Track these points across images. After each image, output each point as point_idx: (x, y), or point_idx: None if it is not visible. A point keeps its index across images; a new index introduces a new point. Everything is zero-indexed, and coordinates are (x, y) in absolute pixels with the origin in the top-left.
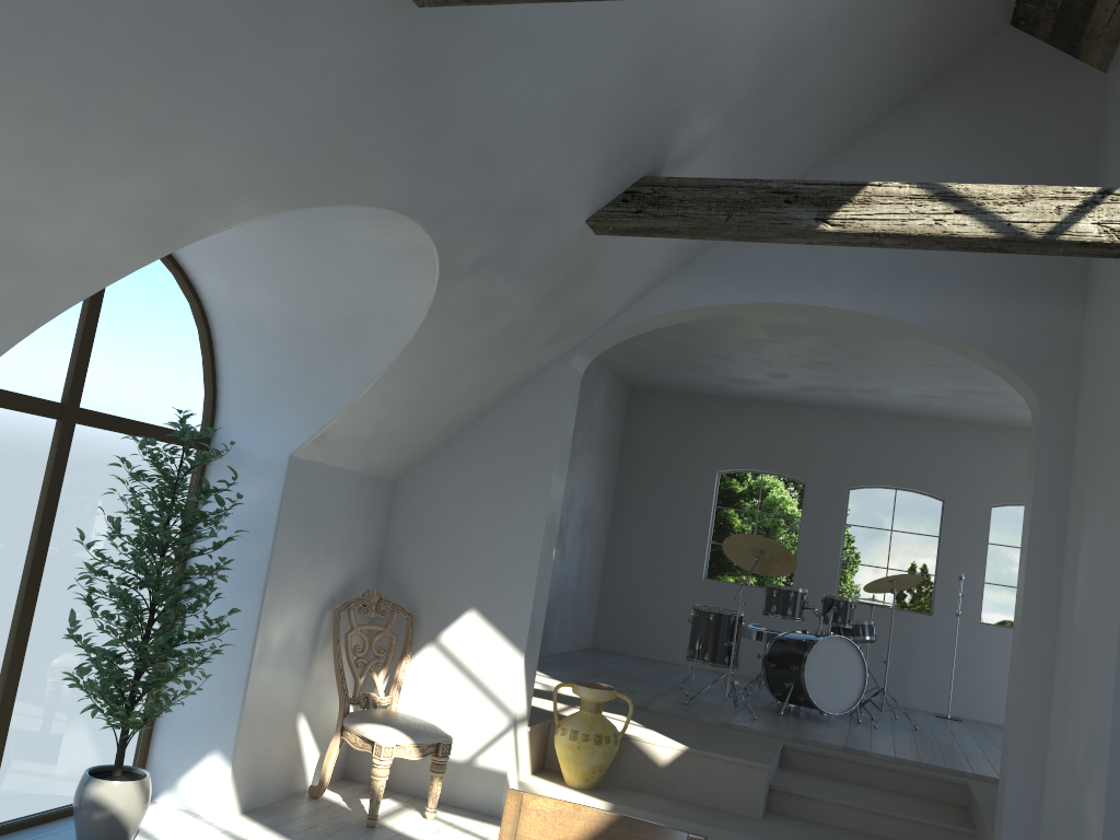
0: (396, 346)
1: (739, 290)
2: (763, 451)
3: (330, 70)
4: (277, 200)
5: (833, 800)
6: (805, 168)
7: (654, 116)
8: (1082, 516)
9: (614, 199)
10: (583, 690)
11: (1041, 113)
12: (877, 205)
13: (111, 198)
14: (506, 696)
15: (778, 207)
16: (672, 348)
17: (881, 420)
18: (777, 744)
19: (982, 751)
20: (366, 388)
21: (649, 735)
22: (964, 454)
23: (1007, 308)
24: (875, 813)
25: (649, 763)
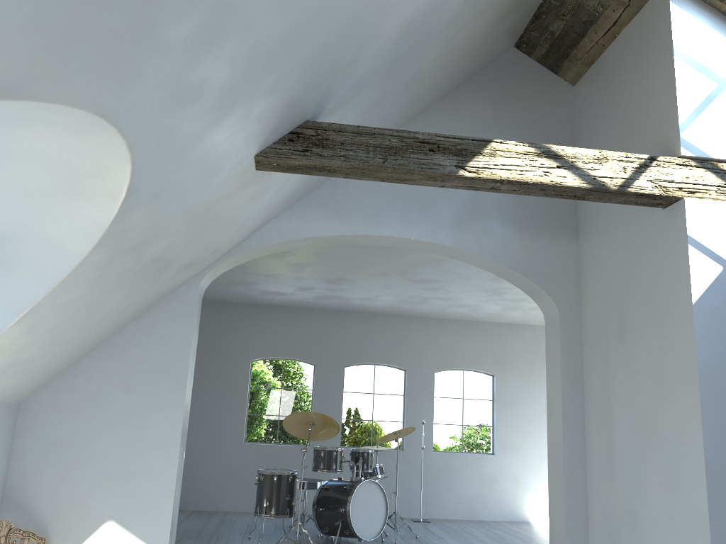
0: (59, 272)
1: (341, 224)
2: (284, 343)
3: None
4: None
5: None
6: None
7: (336, 64)
8: (611, 391)
9: (281, 138)
10: None
11: (539, 108)
12: (501, 157)
13: None
14: None
15: (425, 154)
16: (233, 269)
17: (363, 318)
18: None
19: None
20: (18, 317)
21: None
22: (416, 338)
23: (532, 242)
24: None
25: None
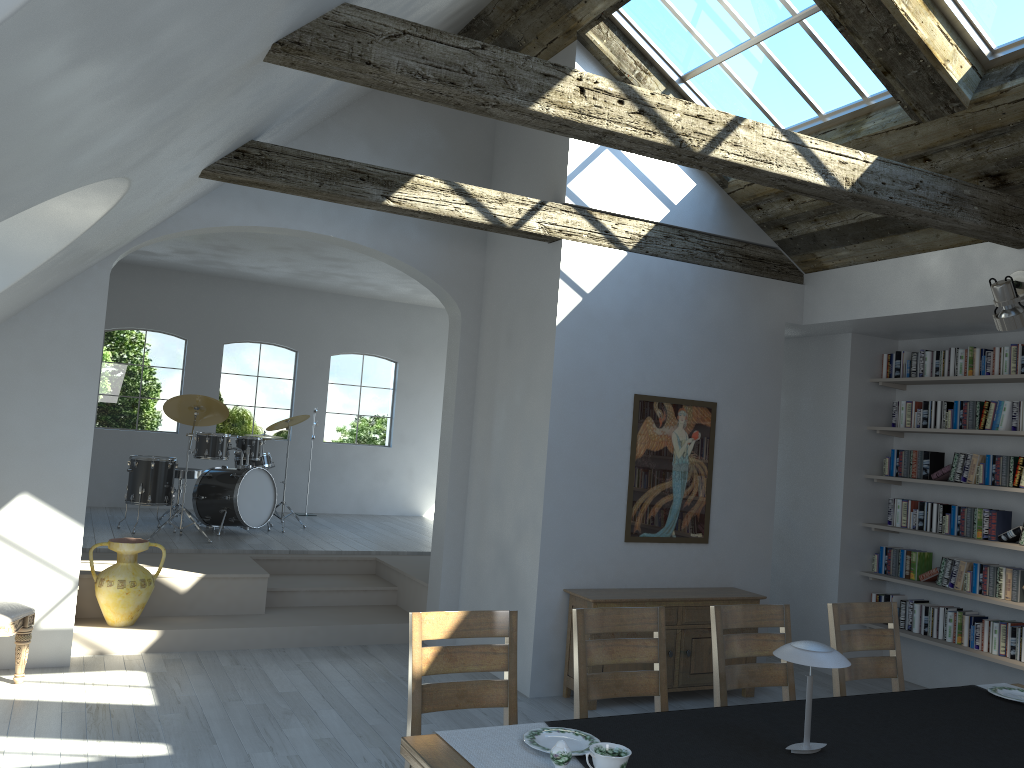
0: (25, 268)
1: (262, 215)
2: (149, 311)
3: (193, 99)
4: (85, 180)
5: (307, 588)
6: (314, 125)
7: (288, 106)
8: (496, 388)
9: (227, 155)
10: (125, 546)
11: (463, 115)
12: (421, 191)
13: (8, 192)
14: (68, 563)
15: (356, 182)
16: None
17: (249, 287)
18: (248, 558)
19: (358, 535)
20: None
21: (166, 571)
22: (312, 316)
23: (444, 248)
24: (335, 591)
25: (172, 593)
